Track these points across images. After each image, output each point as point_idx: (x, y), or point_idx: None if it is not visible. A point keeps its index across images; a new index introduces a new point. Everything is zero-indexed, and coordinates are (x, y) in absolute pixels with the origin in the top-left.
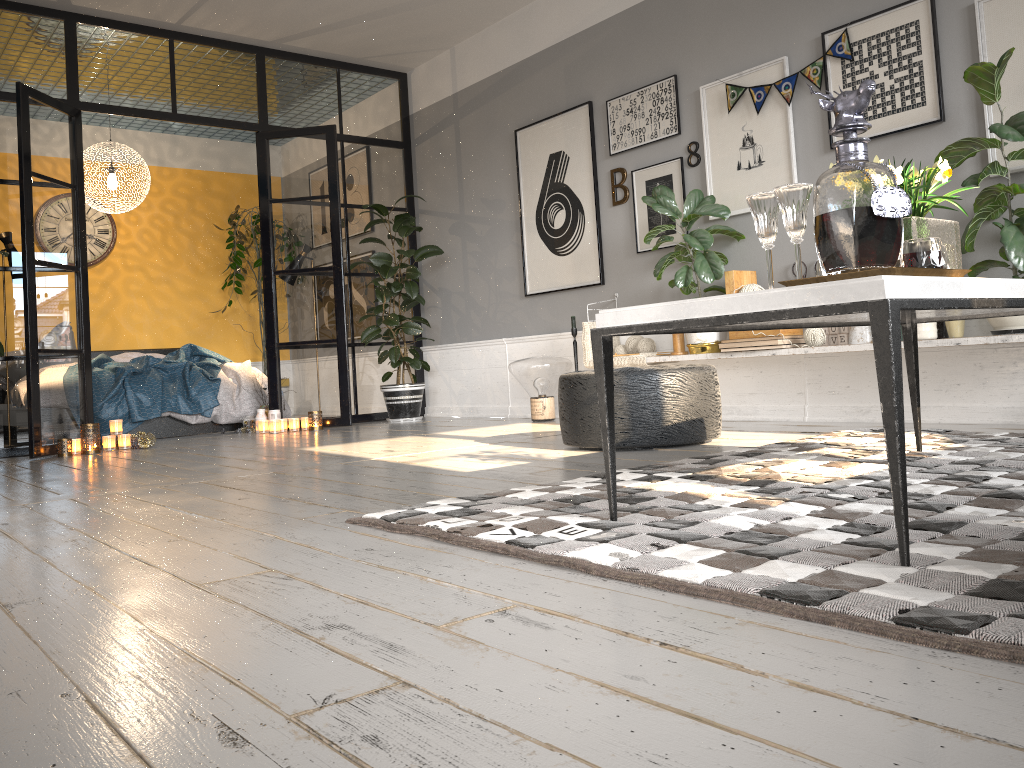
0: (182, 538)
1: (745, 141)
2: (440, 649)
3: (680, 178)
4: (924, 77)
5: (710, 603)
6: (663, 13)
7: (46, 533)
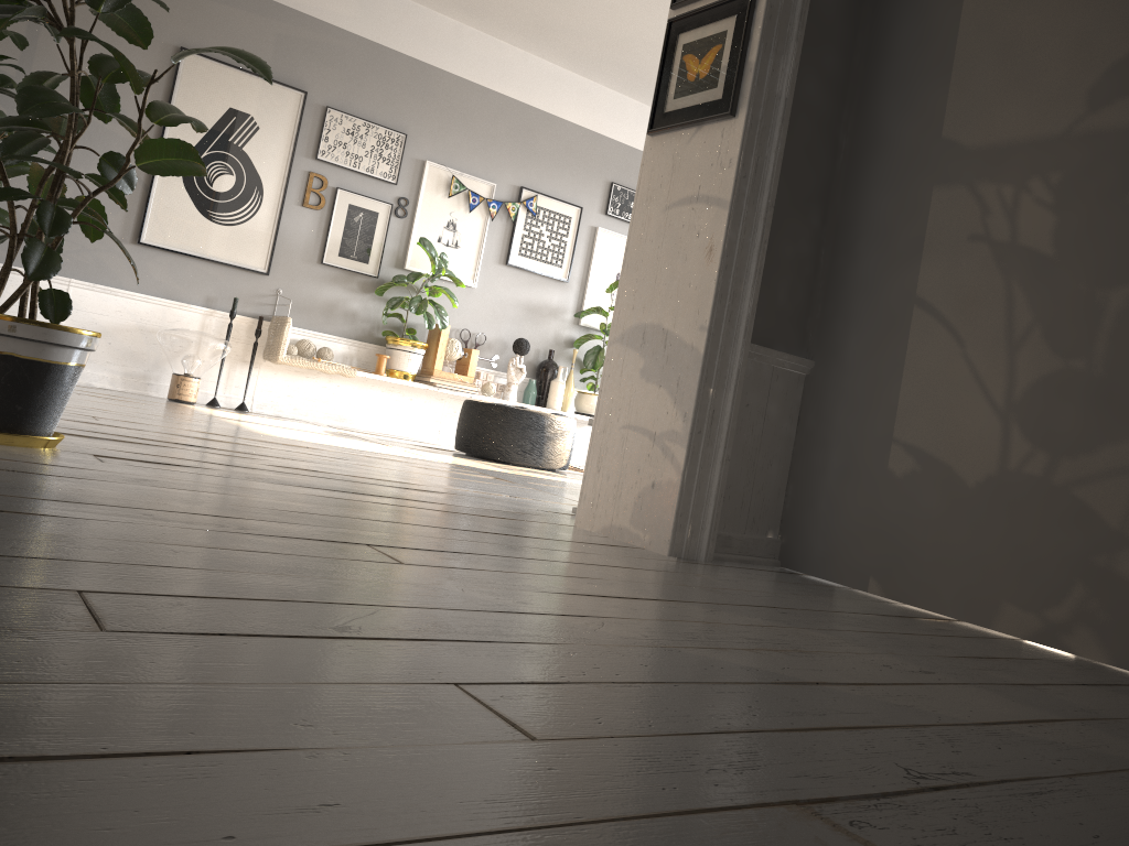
0: None
1: (450, 224)
2: None
3: (386, 221)
4: (566, 252)
5: None
6: (407, 75)
7: None
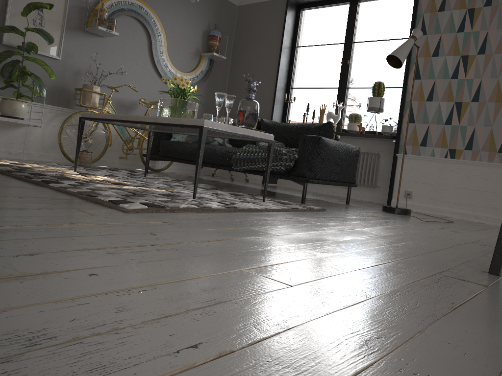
0: (143, 233)
1: None
2: (337, 225)
3: None
4: None
5: (291, 212)
6: None
7: (49, 261)
